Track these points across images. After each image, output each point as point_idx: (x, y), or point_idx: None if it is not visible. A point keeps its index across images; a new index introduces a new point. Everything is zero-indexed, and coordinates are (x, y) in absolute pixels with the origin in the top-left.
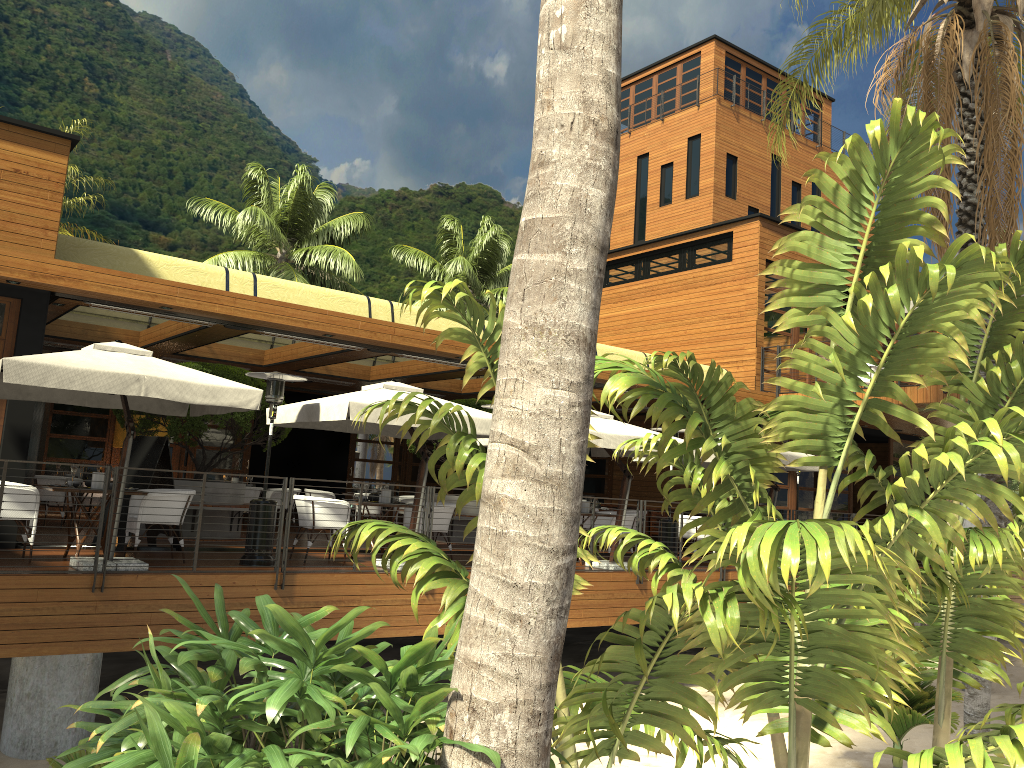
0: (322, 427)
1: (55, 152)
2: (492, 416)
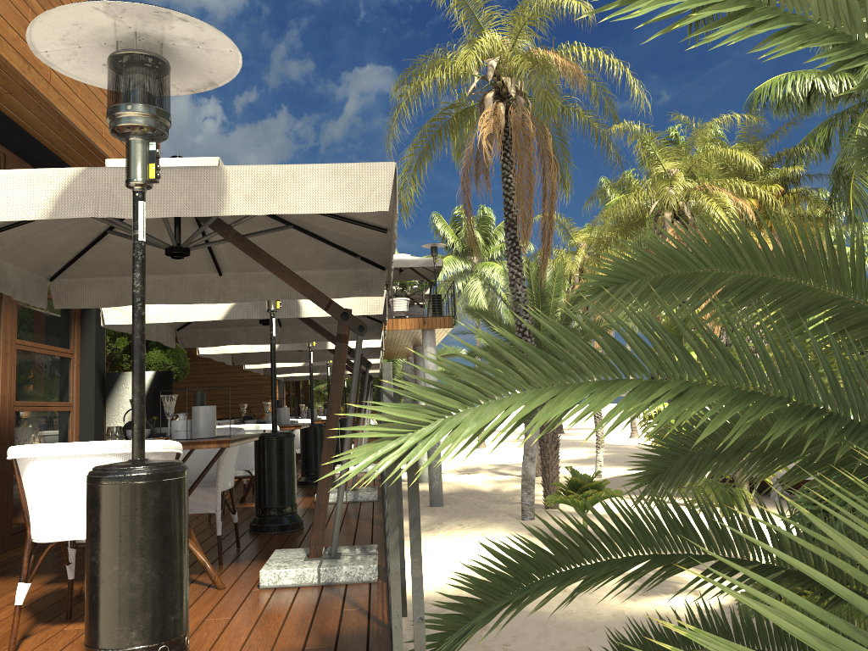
0: (209, 356)
1: None
2: None
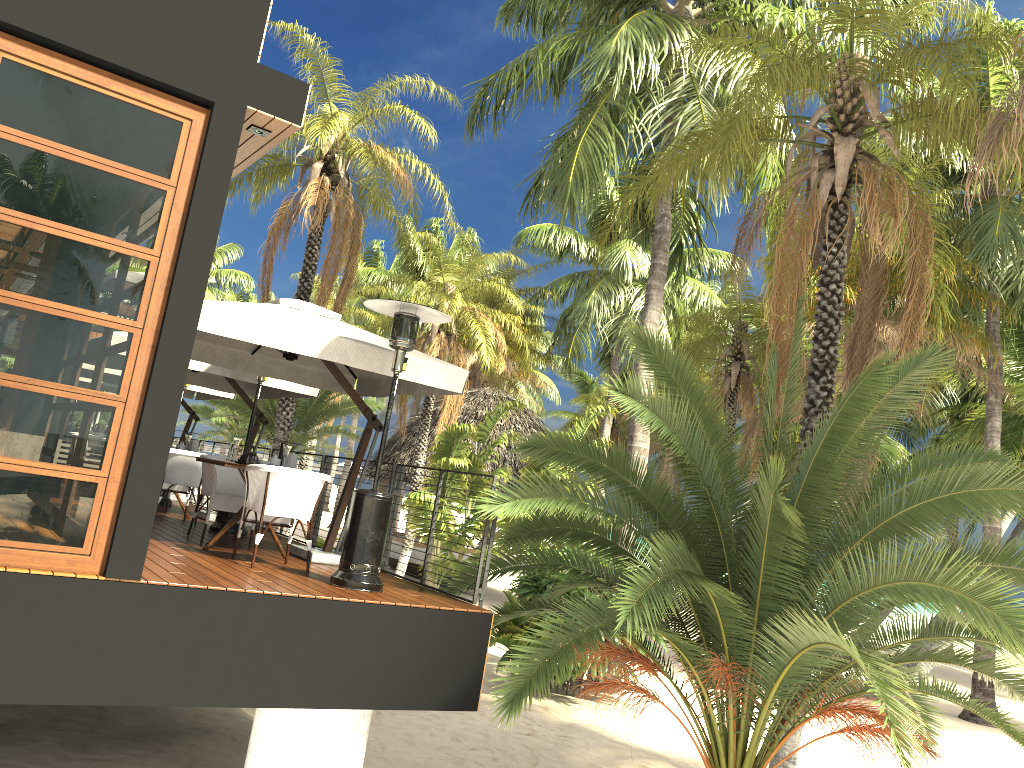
0: None
1: None
2: None
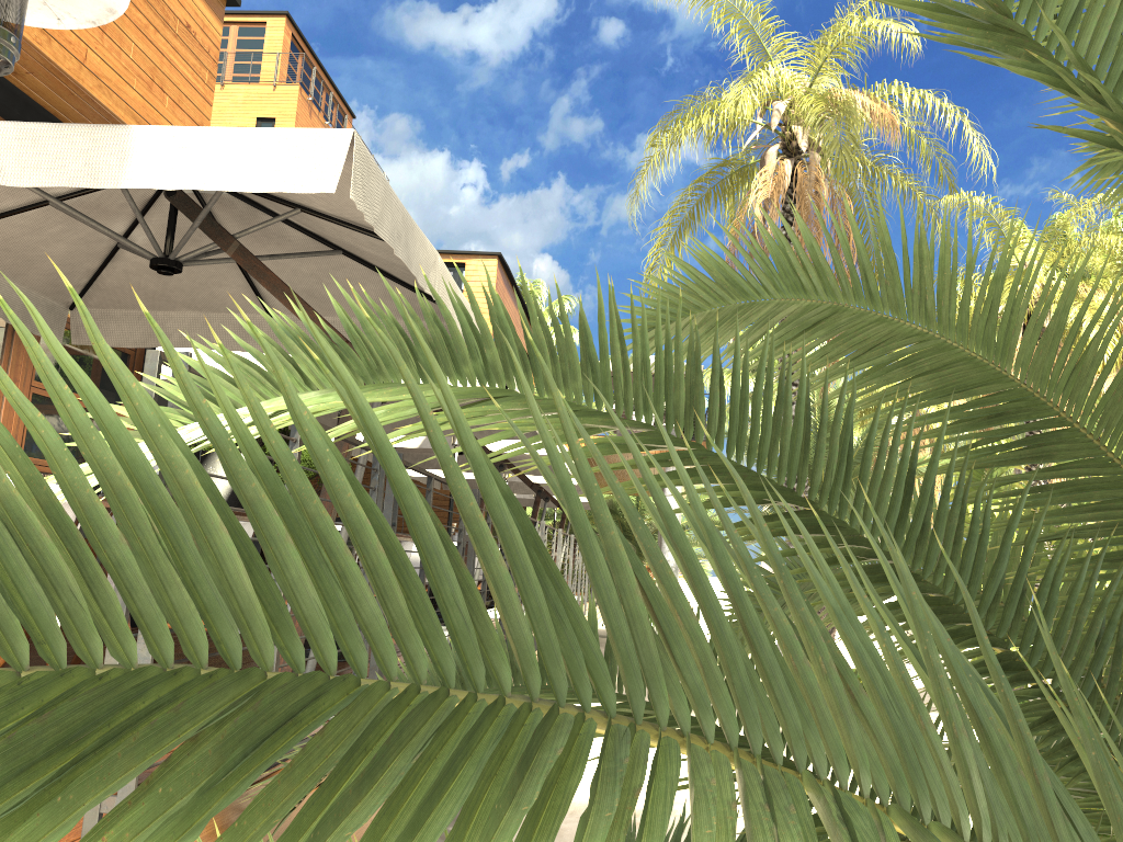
0: None
1: (215, 12)
2: None
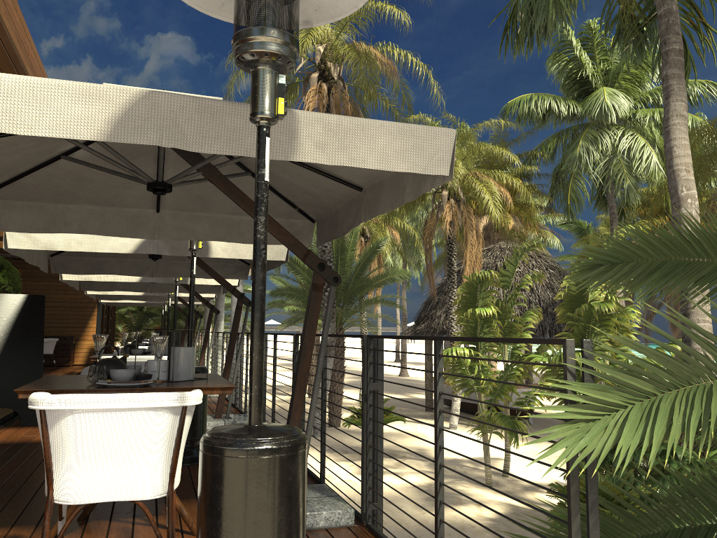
0: (66, 281)
1: None
2: (699, 315)
